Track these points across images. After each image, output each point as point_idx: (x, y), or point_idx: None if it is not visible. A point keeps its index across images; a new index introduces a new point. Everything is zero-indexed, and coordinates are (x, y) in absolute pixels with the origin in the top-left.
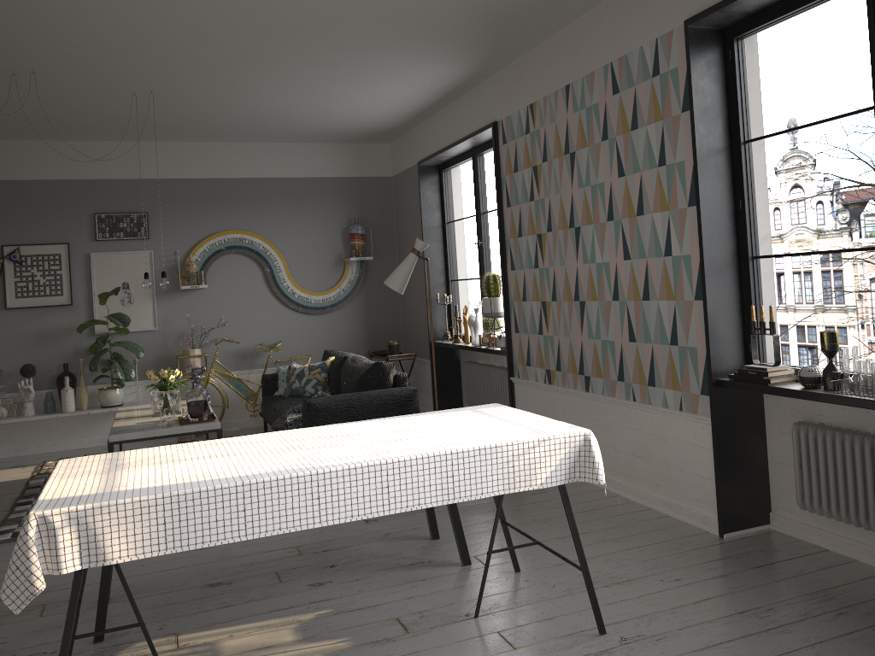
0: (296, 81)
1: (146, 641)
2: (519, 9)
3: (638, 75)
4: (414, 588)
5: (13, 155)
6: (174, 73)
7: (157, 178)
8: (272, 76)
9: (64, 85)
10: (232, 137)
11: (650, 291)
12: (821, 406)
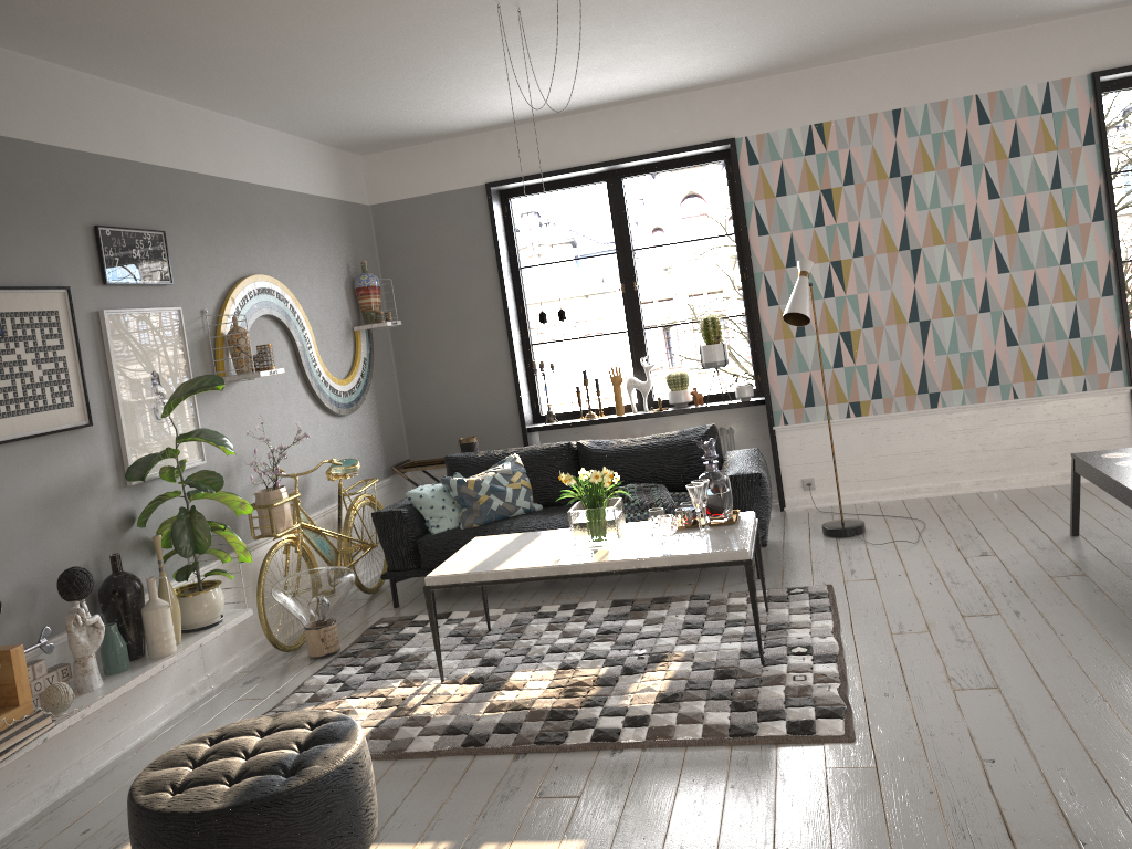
0: (636, 45)
1: None
2: (937, 28)
3: (1020, 110)
4: None
5: None
6: None
7: (163, 166)
8: (651, 31)
9: None
10: (273, 108)
11: (1040, 297)
12: None
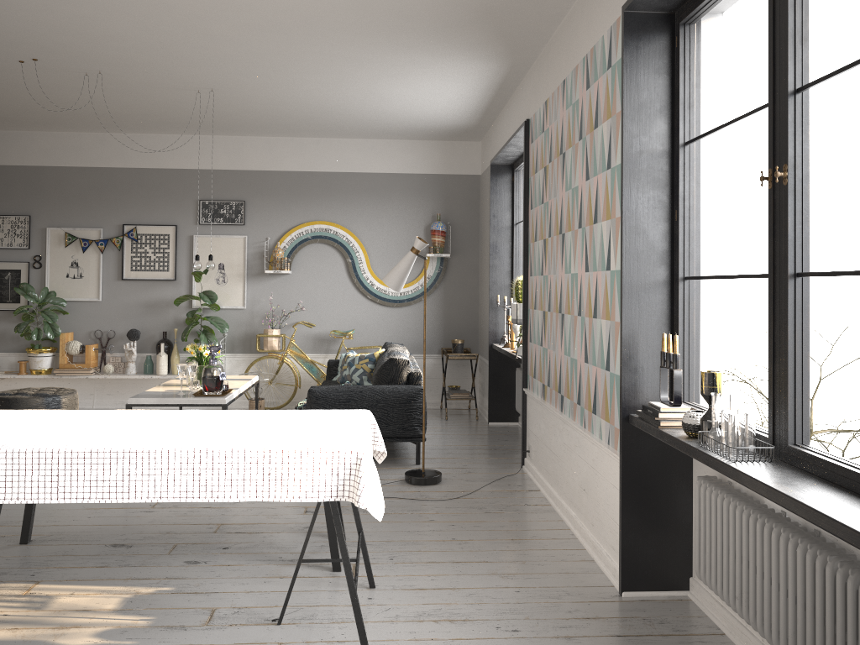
0: (334, 79)
1: (9, 583)
2: (498, 0)
3: (600, 68)
4: (263, 584)
5: (138, 146)
6: (217, 72)
7: (256, 170)
8: (307, 74)
9: (137, 84)
10: (321, 133)
11: (597, 308)
12: None
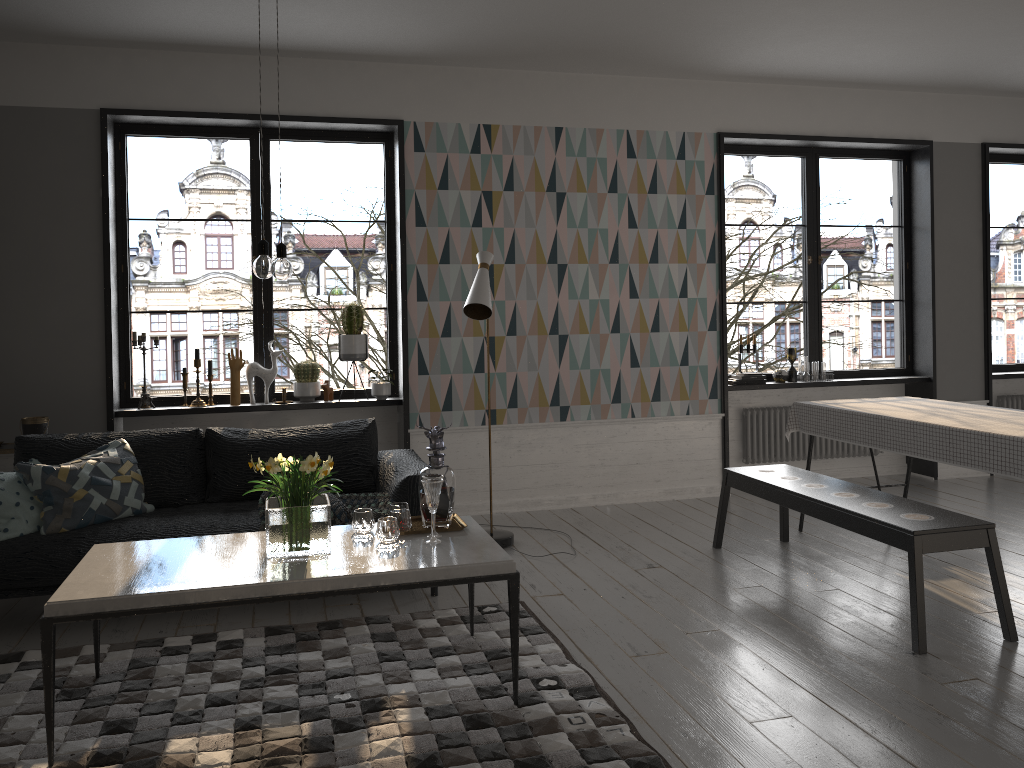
0: None
1: (996, 622)
2: (615, 55)
3: (661, 152)
4: (841, 553)
5: None
6: None
7: None
8: None
9: None
10: None
11: (661, 325)
12: (749, 397)
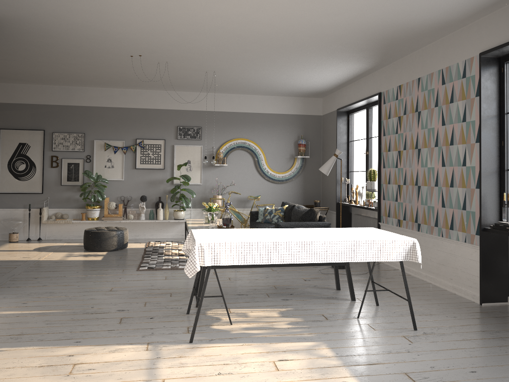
0: (282, 69)
1: (217, 309)
2: (397, 41)
3: (455, 76)
4: (329, 306)
5: (144, 96)
6: (227, 64)
7: (207, 111)
8: (271, 66)
9: (177, 68)
10: (244, 92)
11: (454, 183)
12: None
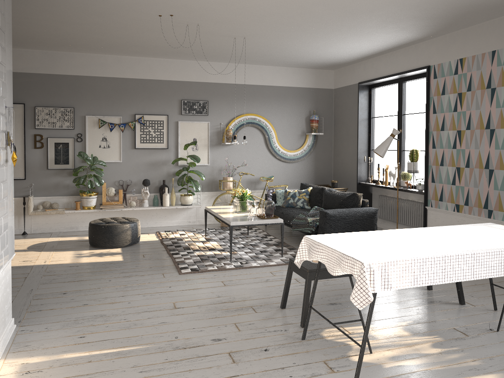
0: (324, 37)
1: (329, 329)
2: (482, 8)
3: None
4: (446, 314)
5: (142, 65)
6: (267, 29)
7: (213, 82)
8: (314, 33)
9: (204, 32)
10: (256, 62)
11: None
12: None
